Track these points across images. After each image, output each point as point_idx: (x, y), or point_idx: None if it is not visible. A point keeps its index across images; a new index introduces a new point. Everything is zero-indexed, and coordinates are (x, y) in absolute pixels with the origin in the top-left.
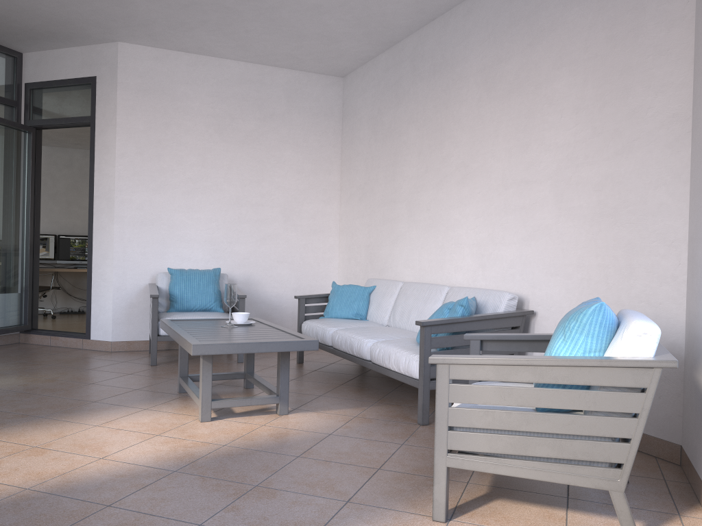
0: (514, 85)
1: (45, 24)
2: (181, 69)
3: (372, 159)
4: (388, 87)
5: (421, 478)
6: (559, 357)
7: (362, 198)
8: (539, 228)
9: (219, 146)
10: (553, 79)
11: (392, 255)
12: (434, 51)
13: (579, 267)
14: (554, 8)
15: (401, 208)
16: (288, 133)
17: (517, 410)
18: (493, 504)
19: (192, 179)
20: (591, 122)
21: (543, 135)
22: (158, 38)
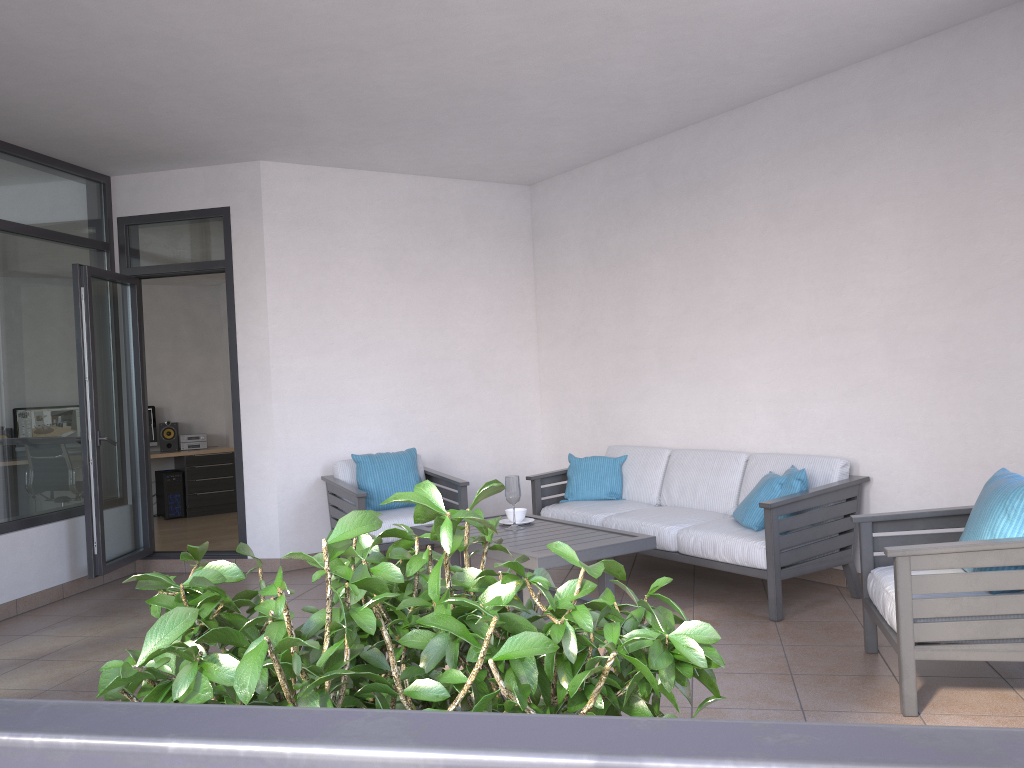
0: (815, 216)
1: (174, 146)
2: (338, 190)
3: (592, 293)
4: (612, 204)
5: (844, 677)
6: (1021, 539)
7: (579, 343)
8: (866, 382)
9: (391, 287)
10: (872, 215)
11: (637, 415)
12: (687, 165)
13: (926, 426)
14: (866, 134)
15: (647, 356)
16: (471, 262)
17: (971, 594)
18: (941, 693)
19: (363, 334)
20: (929, 266)
21: (864, 277)
22: (317, 155)
